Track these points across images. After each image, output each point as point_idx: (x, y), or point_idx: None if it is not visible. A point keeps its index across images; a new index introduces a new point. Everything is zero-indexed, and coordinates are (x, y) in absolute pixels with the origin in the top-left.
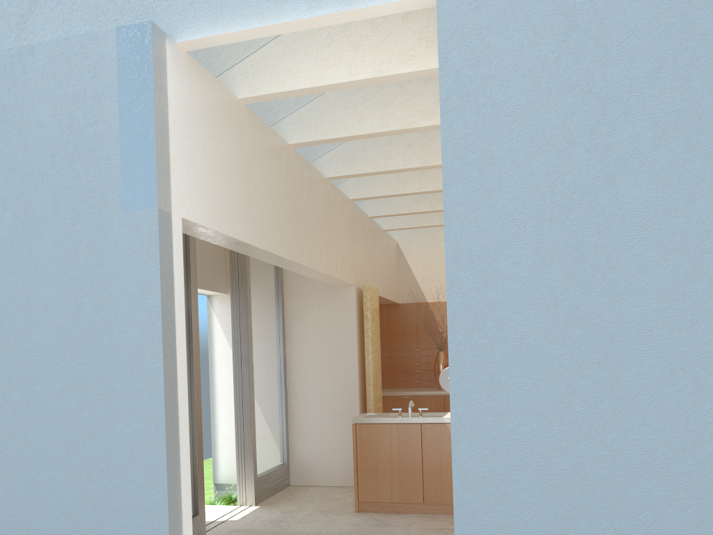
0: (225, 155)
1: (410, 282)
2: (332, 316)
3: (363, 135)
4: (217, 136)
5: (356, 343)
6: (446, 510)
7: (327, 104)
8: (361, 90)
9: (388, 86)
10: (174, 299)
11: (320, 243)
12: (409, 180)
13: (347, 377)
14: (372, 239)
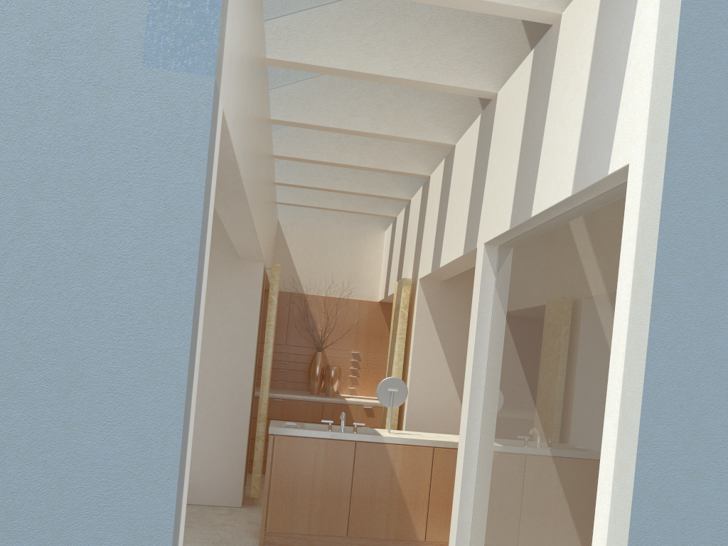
0: (247, 37)
1: (287, 268)
2: (230, 294)
3: (367, 74)
4: (248, 2)
5: (256, 332)
6: (372, 545)
7: (327, 21)
8: (374, 17)
9: (409, 22)
10: (206, 238)
11: (261, 200)
12: (348, 150)
13: (240, 373)
14: (273, 210)
